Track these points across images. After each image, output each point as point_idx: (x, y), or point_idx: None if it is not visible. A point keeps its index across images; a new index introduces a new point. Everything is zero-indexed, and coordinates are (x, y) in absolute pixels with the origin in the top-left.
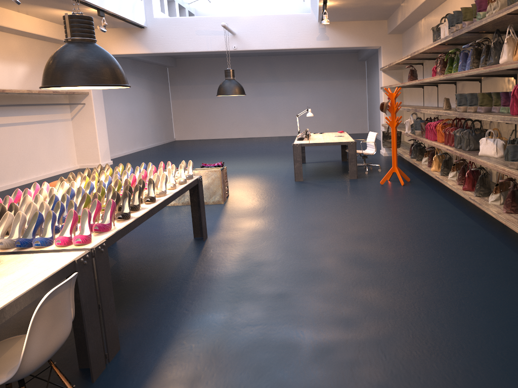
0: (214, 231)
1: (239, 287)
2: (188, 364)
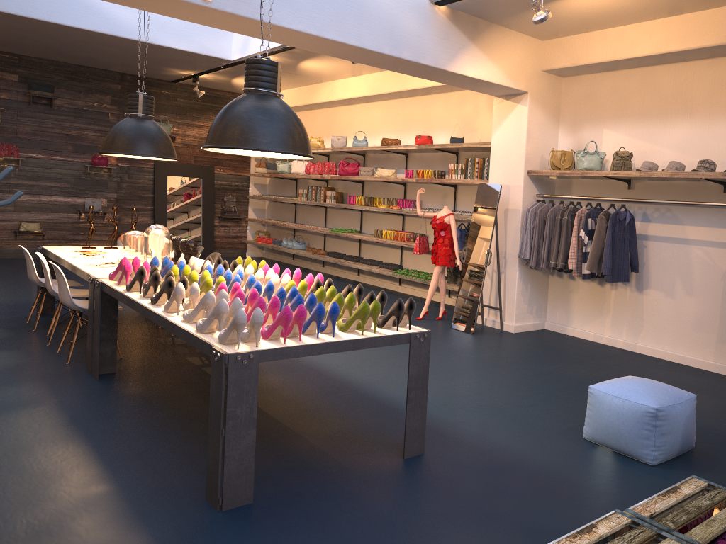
0: (232, 535)
1: (9, 435)
2: (10, 382)
